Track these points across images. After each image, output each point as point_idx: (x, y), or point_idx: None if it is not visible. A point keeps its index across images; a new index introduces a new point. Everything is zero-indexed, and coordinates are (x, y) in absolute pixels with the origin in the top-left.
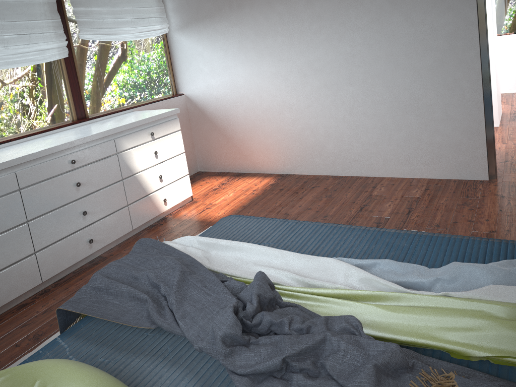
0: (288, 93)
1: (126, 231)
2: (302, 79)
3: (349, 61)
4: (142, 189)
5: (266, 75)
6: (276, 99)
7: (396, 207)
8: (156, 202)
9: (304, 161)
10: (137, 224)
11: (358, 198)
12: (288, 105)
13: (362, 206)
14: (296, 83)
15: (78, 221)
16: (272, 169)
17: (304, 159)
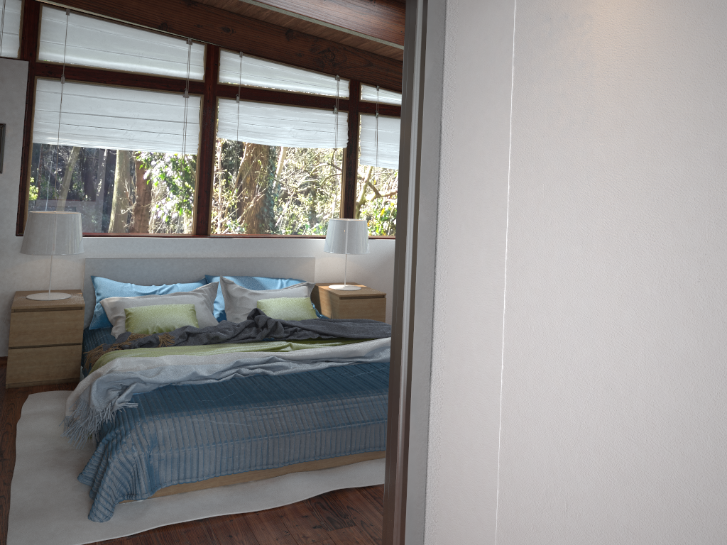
0: None
1: None
2: None
3: None
4: None
5: None
6: None
7: None
8: None
9: None
10: None
11: None
12: None
13: None
14: None
15: None
16: None
17: None
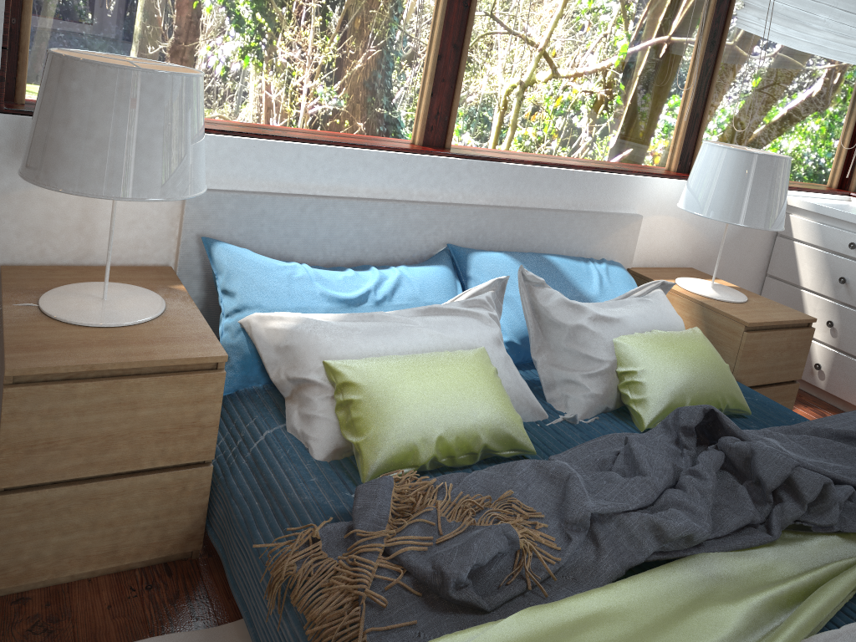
0: None
1: None
2: None
3: None
4: None
5: None
6: None
7: None
8: None
9: None
10: None
11: None
12: None
13: None
14: None
15: None
16: None
17: None
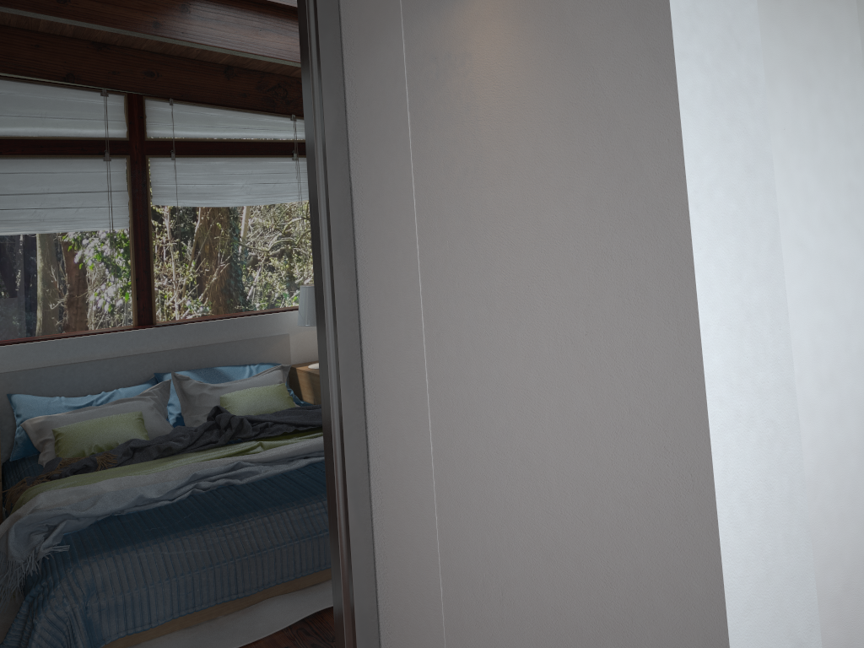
0: None
1: None
2: None
3: None
4: None
5: None
6: None
7: None
8: None
9: None
10: None
11: None
12: None
13: None
14: None
15: None
16: None
17: None
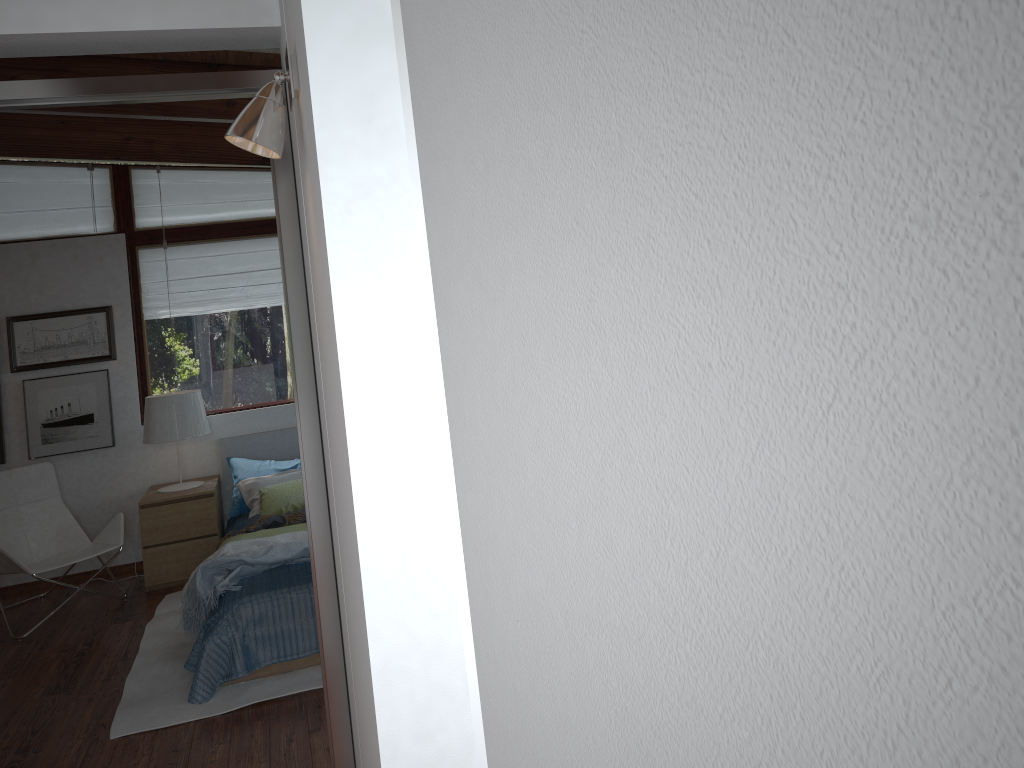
0: None
1: None
2: None
3: None
4: None
5: None
6: None
7: None
8: None
9: None
10: None
11: None
12: None
13: None
14: None
15: None
16: None
17: None
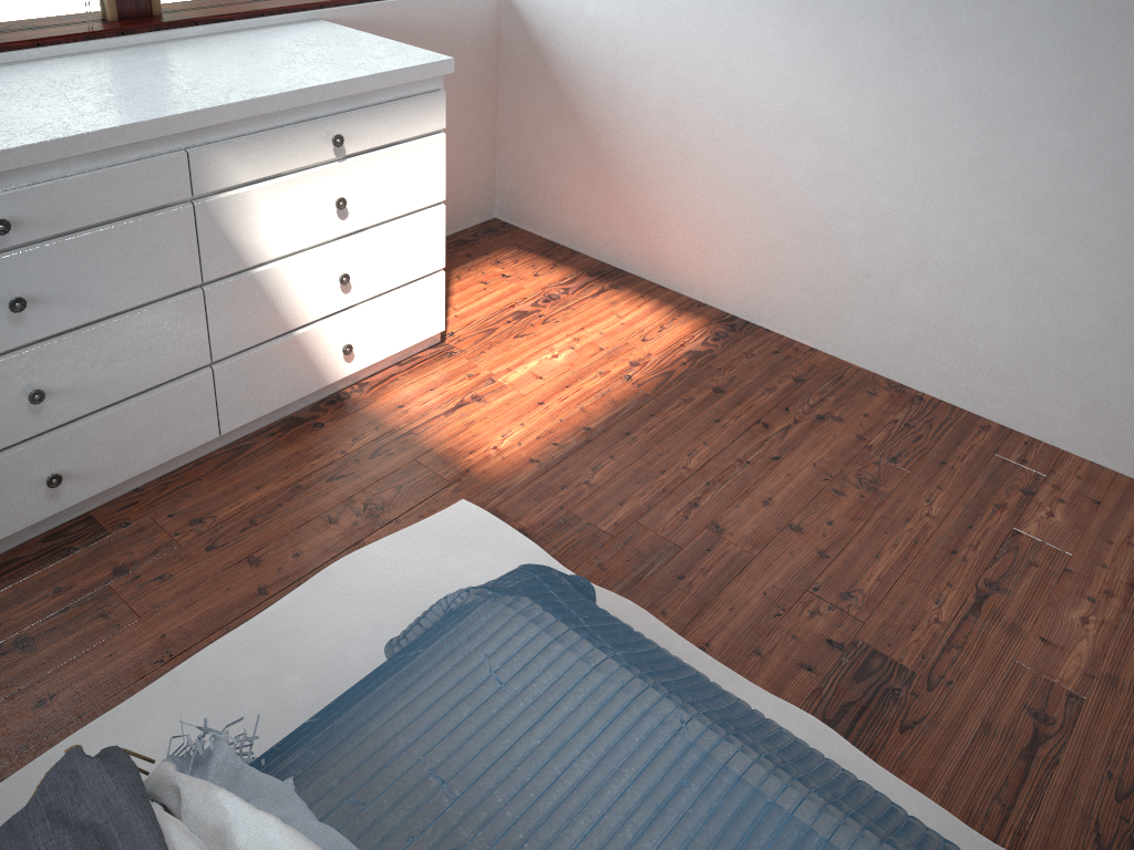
0: (832, 84)
1: (196, 442)
2: (896, 52)
3: (1102, 42)
4: (274, 316)
5: (774, 3)
6: (784, 91)
7: (1109, 646)
8: (317, 353)
9: (812, 306)
10: (238, 421)
11: (970, 534)
12: (817, 121)
13: (981, 586)
14: (869, 61)
15: (10, 420)
16: (708, 290)
17: (814, 300)
